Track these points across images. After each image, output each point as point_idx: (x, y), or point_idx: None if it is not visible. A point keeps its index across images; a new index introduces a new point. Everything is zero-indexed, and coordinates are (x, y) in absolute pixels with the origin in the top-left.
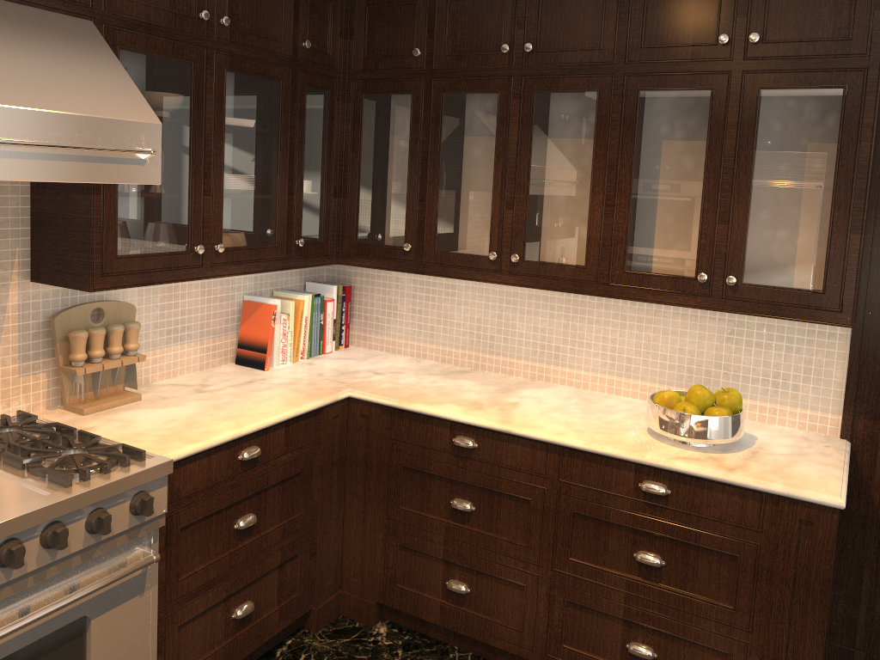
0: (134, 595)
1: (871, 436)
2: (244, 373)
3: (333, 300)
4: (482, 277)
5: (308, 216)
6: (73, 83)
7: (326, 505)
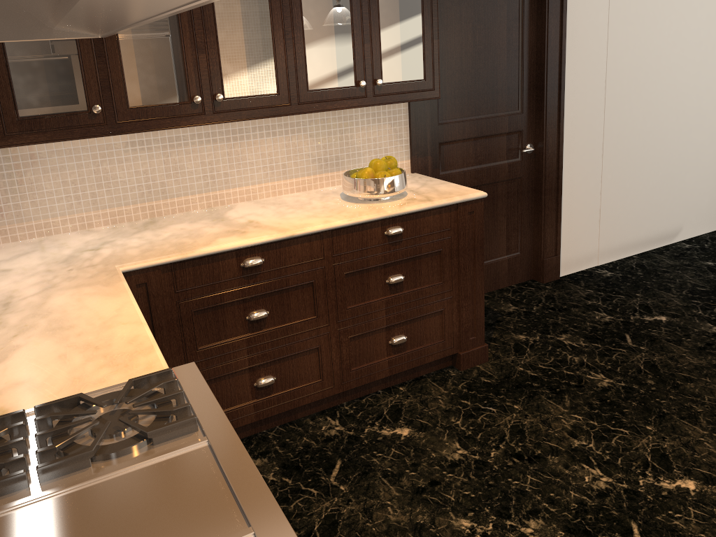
0: None
1: (425, 166)
2: None
3: None
4: (187, 122)
5: None
6: None
7: None
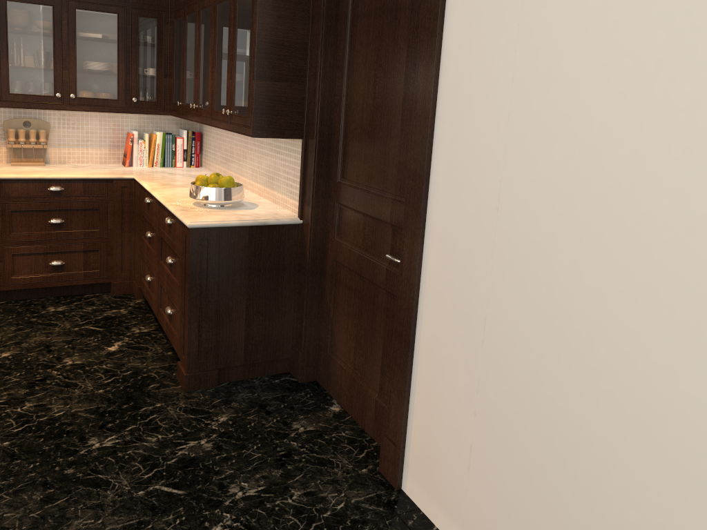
0: None
1: (307, 216)
2: (114, 166)
3: (181, 138)
4: (192, 118)
5: (144, 87)
6: None
7: (119, 232)
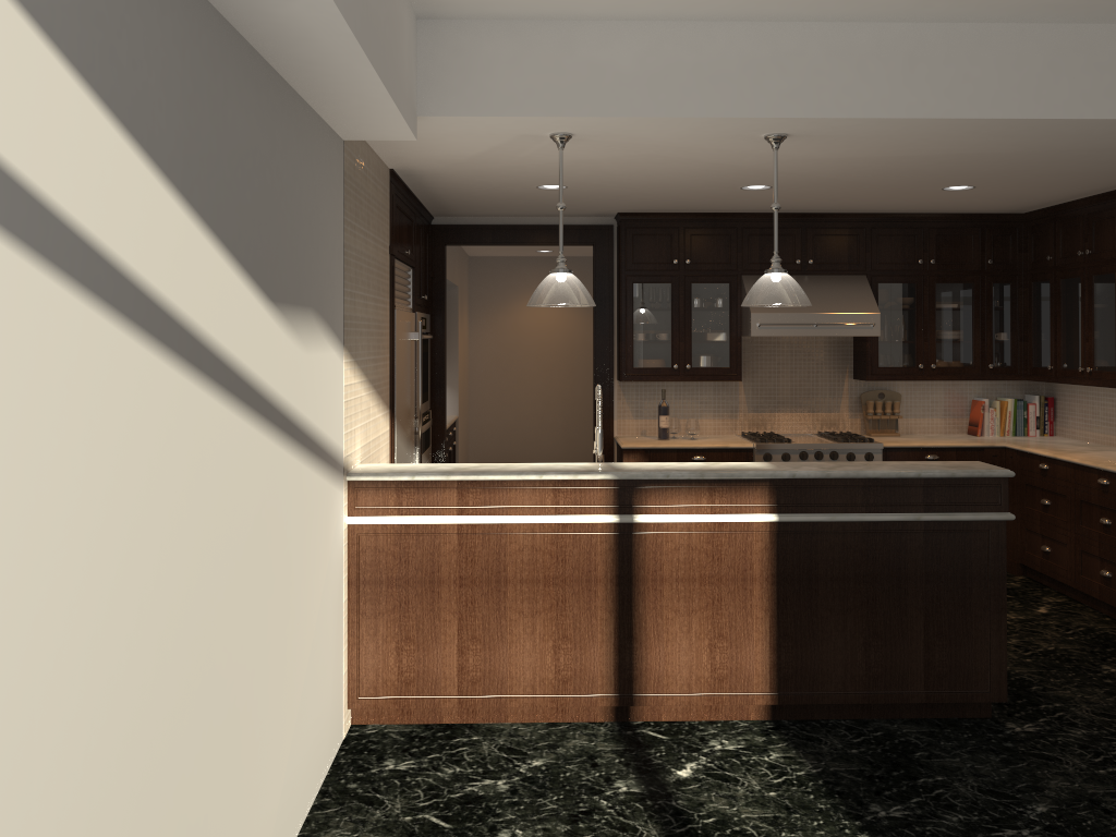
0: None
1: None
2: (964, 436)
3: (1033, 404)
4: (1078, 382)
5: (998, 352)
6: (847, 302)
7: None
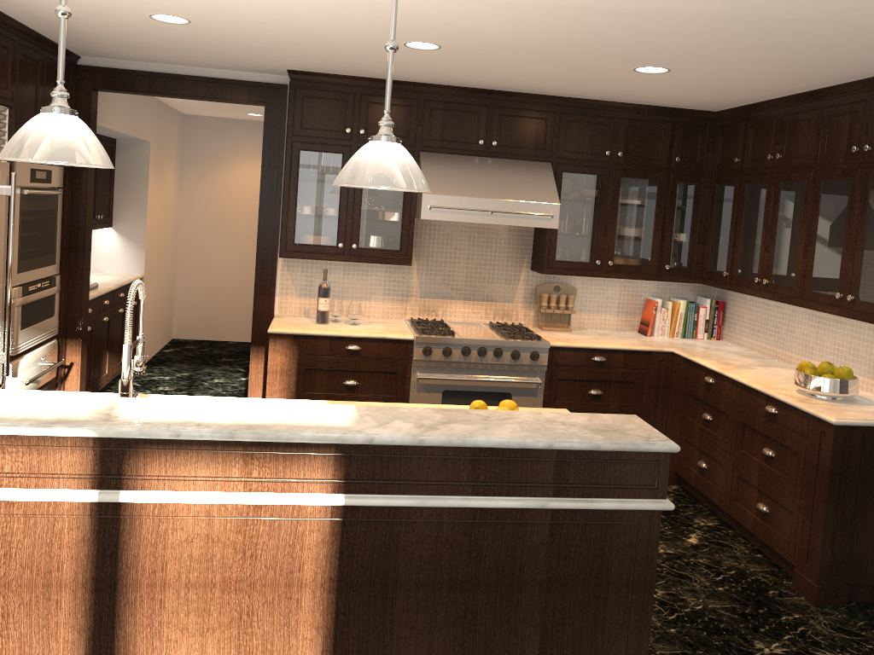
0: (531, 396)
1: None
2: (634, 335)
3: (704, 307)
4: (753, 293)
5: (676, 253)
6: (527, 190)
7: (652, 408)
